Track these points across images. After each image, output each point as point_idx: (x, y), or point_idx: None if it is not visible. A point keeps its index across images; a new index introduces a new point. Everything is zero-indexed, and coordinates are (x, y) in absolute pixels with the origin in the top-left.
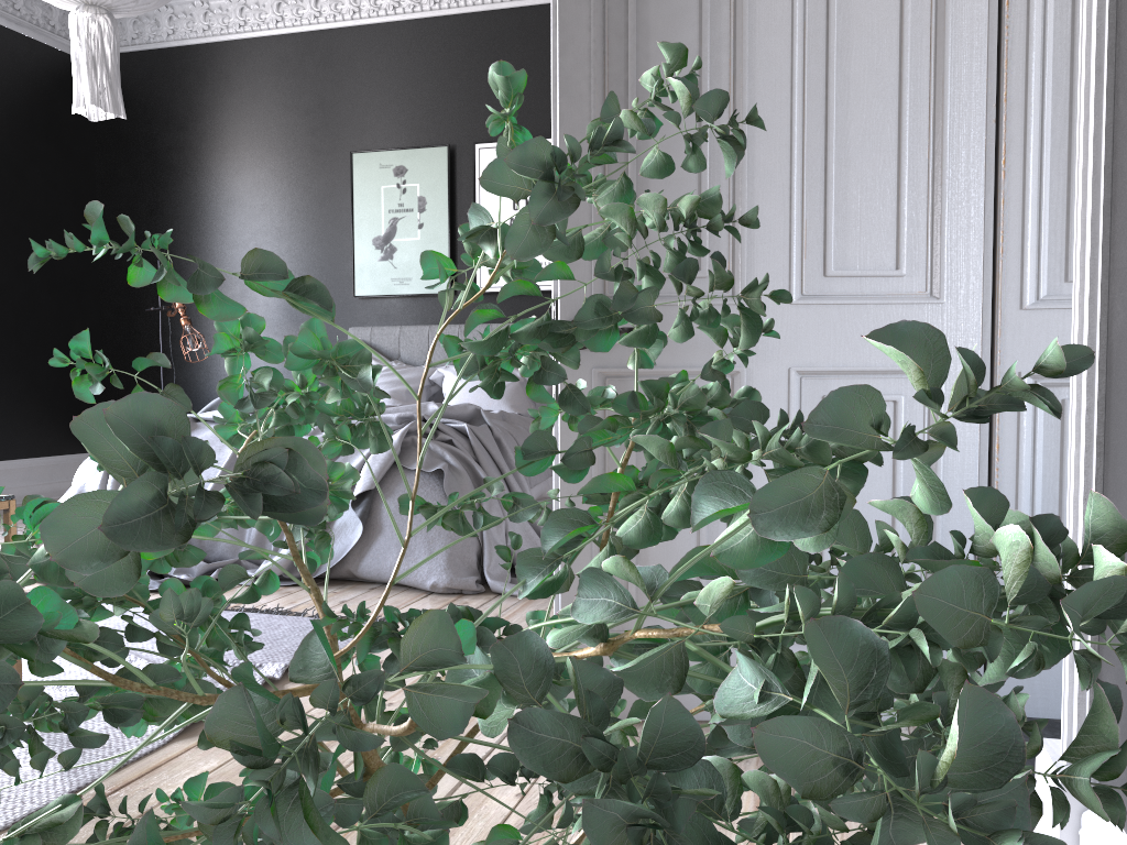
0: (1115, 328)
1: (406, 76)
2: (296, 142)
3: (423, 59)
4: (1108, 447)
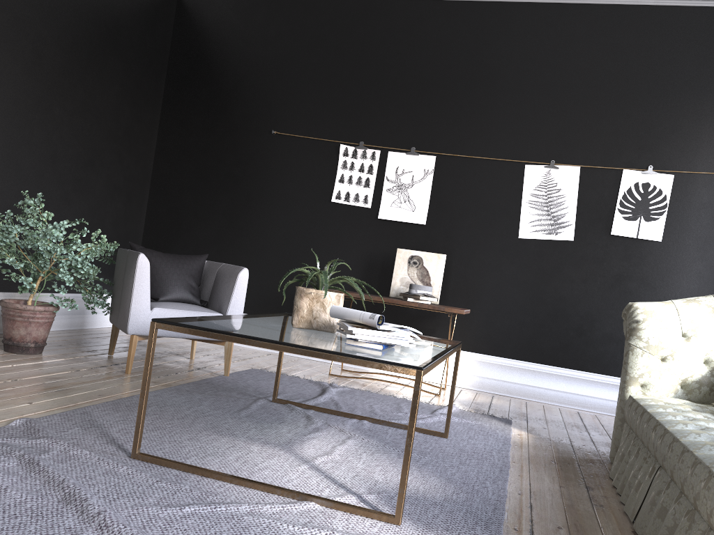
0: None
1: None
2: None
3: None
4: None
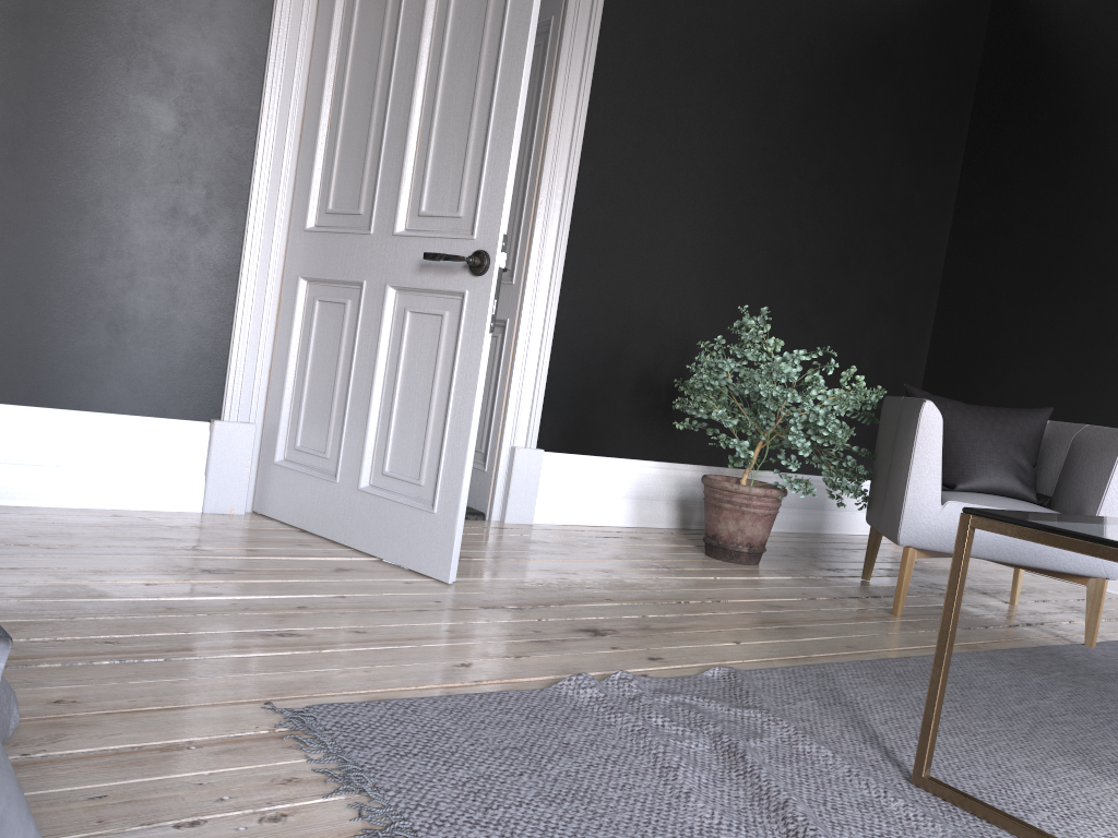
0: (561, 318)
1: None
2: None
3: None
4: (553, 351)
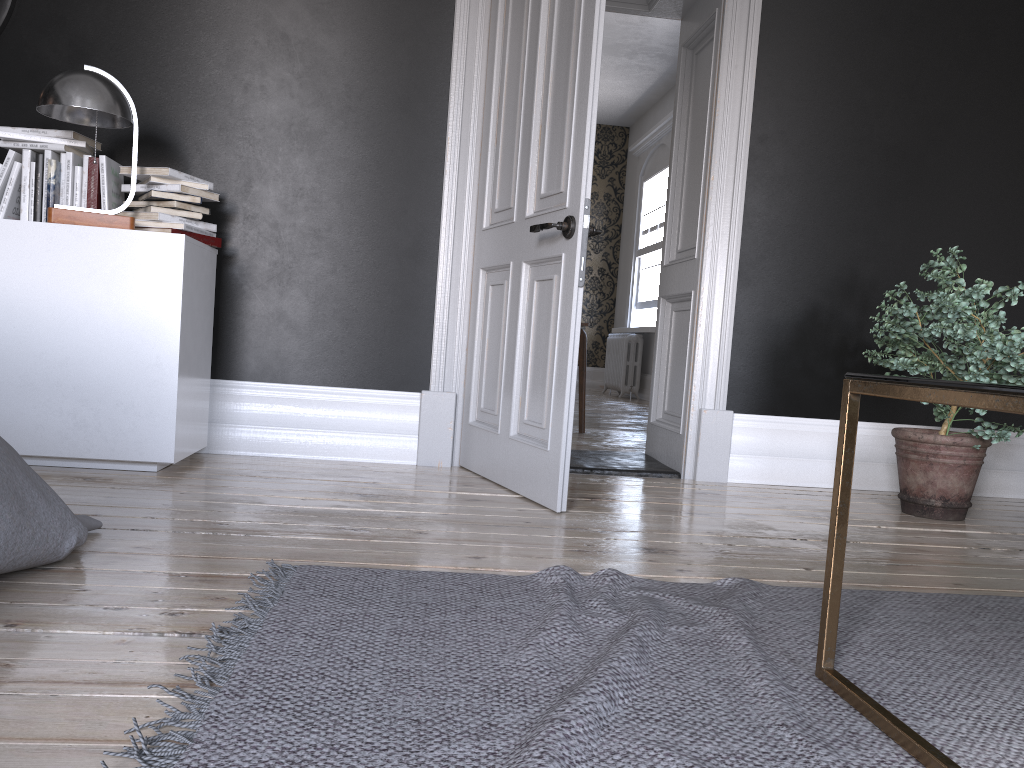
0: (744, 284)
1: None
2: None
3: None
4: (738, 316)
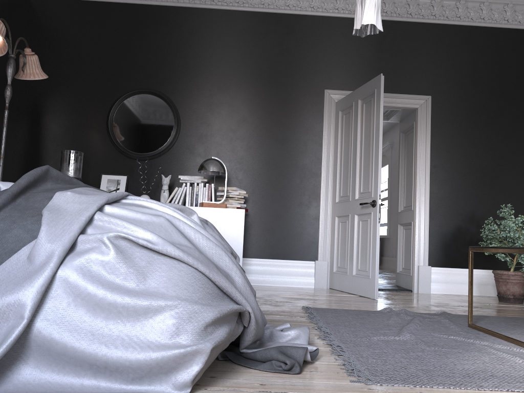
0: (431, 219)
1: None
2: None
3: None
4: (430, 231)
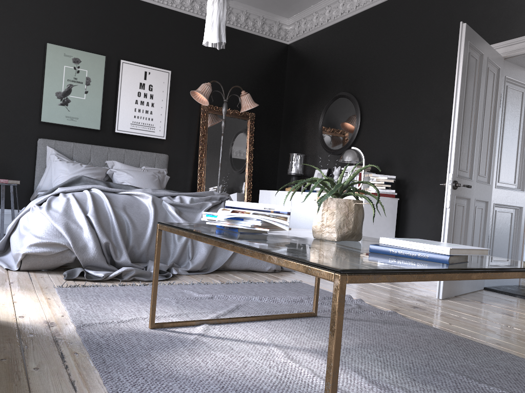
0: None
1: (83, 12)
2: (5, 24)
3: (93, 7)
4: None
